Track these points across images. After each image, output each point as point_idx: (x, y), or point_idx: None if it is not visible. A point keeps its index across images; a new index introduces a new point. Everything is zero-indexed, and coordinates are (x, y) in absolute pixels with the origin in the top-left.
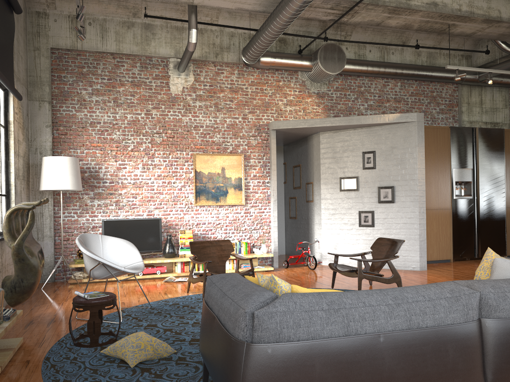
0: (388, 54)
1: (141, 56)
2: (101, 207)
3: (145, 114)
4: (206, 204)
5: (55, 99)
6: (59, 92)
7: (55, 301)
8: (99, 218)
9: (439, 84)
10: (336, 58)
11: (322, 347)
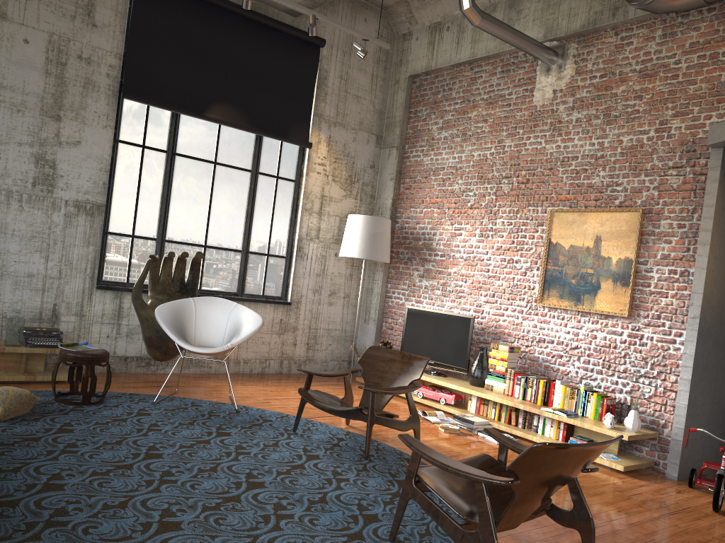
0: None
1: (503, 55)
2: (427, 290)
3: (494, 147)
4: (556, 306)
5: (406, 143)
6: (412, 132)
7: (262, 383)
8: (423, 306)
9: None
10: None
11: None
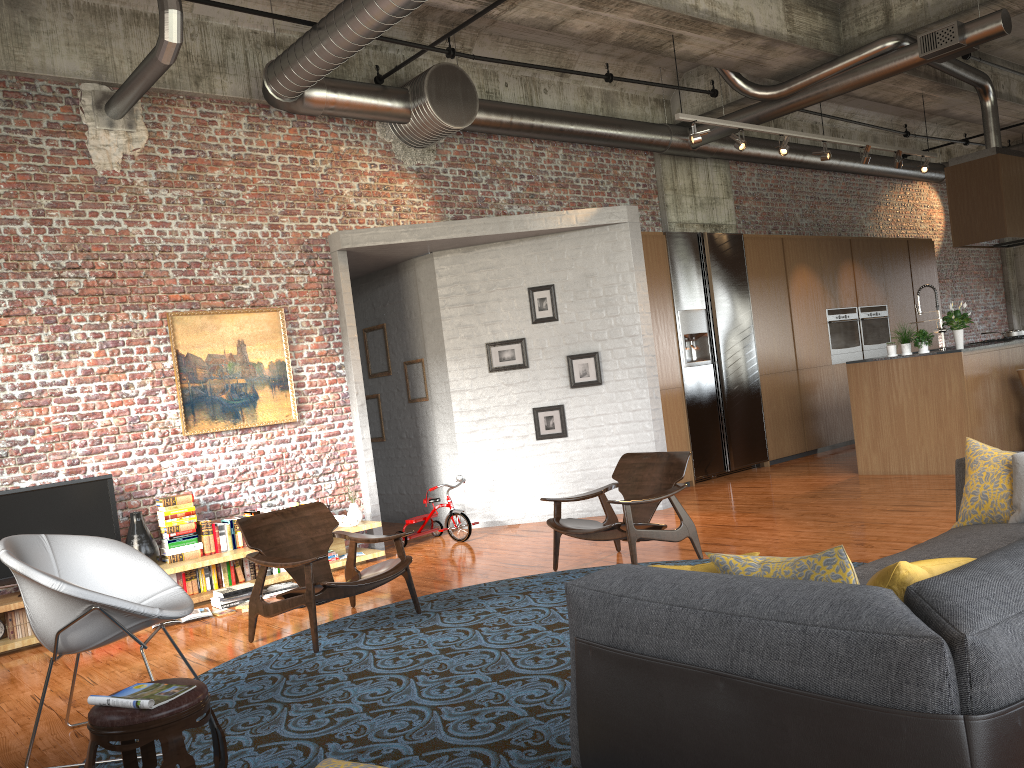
0: (539, 93)
1: (4, 75)
2: None
3: (32, 221)
4: (212, 430)
5: None
6: None
7: None
8: None
9: (625, 153)
10: (461, 95)
11: None
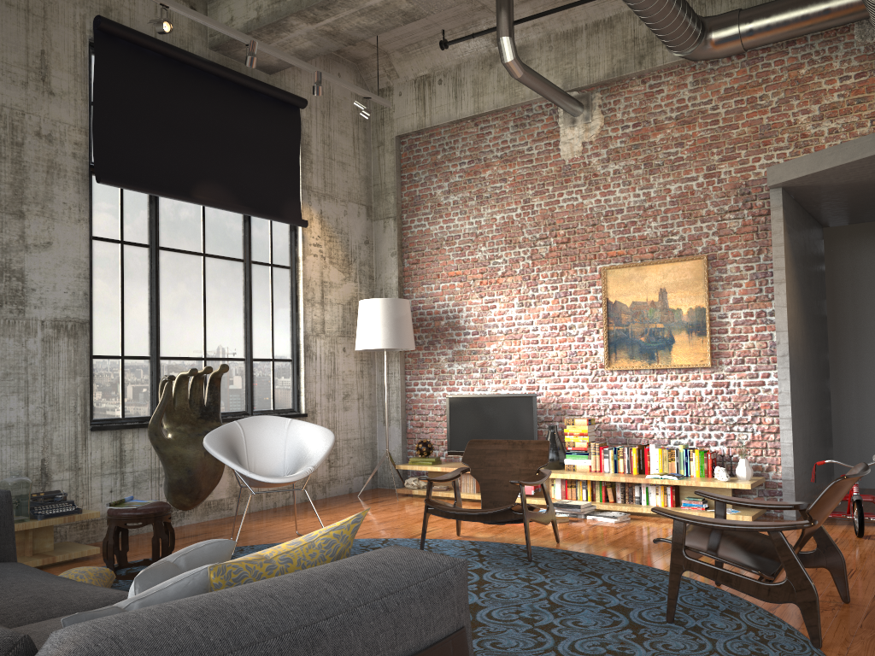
0: None
1: (514, 108)
2: (462, 375)
3: (521, 208)
4: (628, 367)
5: (404, 212)
6: (409, 199)
7: (305, 515)
8: (459, 393)
9: None
10: None
11: None
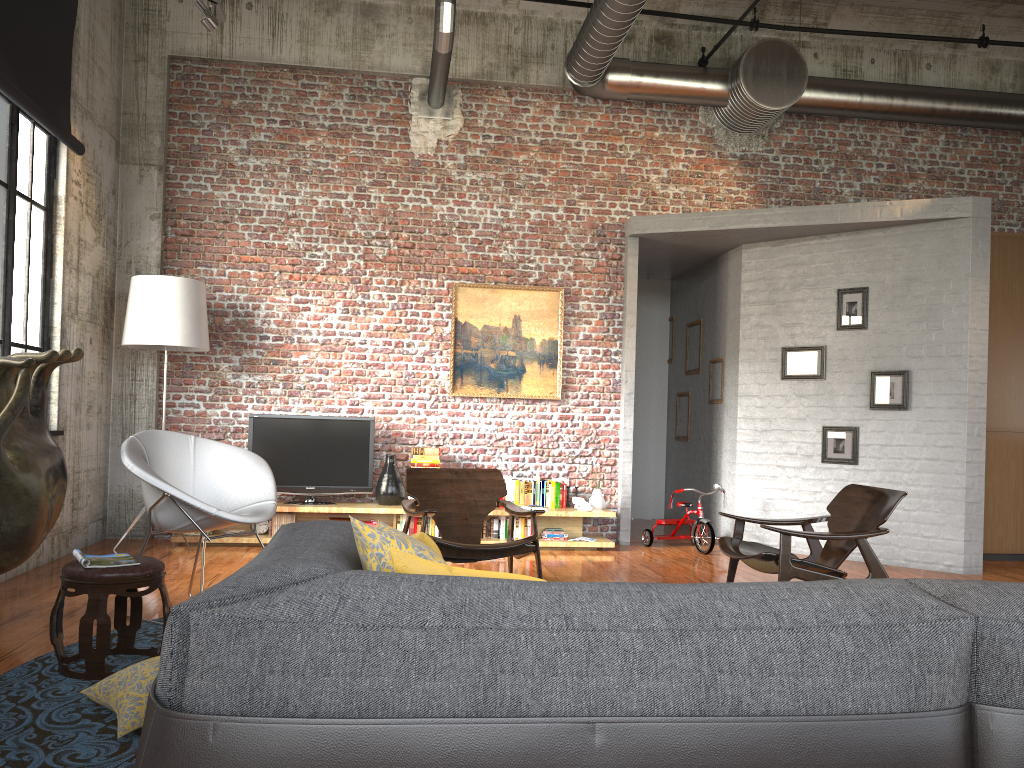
0: (918, 68)
1: (352, 74)
2: (254, 390)
3: (354, 196)
4: (475, 395)
5: (172, 163)
6: (182, 147)
7: None
8: (249, 412)
9: None
10: (785, 73)
11: (387, 746)
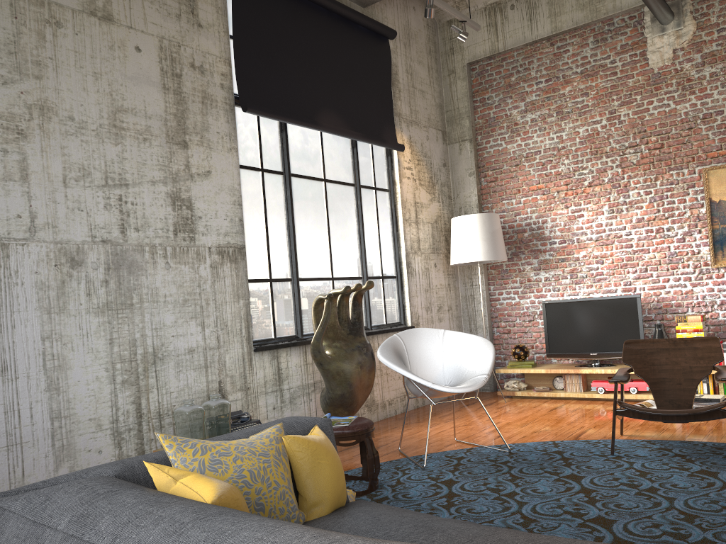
0: None
1: (593, 24)
2: (549, 282)
3: (606, 119)
4: None
5: (479, 134)
6: (483, 122)
7: (435, 420)
8: (548, 299)
9: None
10: None
11: None
